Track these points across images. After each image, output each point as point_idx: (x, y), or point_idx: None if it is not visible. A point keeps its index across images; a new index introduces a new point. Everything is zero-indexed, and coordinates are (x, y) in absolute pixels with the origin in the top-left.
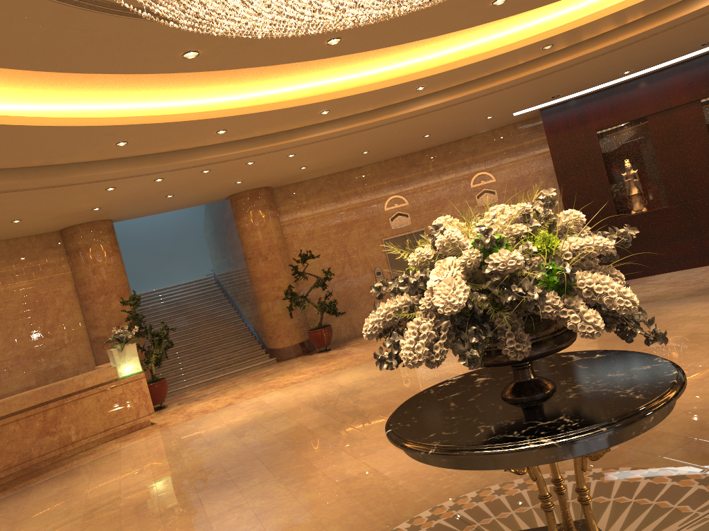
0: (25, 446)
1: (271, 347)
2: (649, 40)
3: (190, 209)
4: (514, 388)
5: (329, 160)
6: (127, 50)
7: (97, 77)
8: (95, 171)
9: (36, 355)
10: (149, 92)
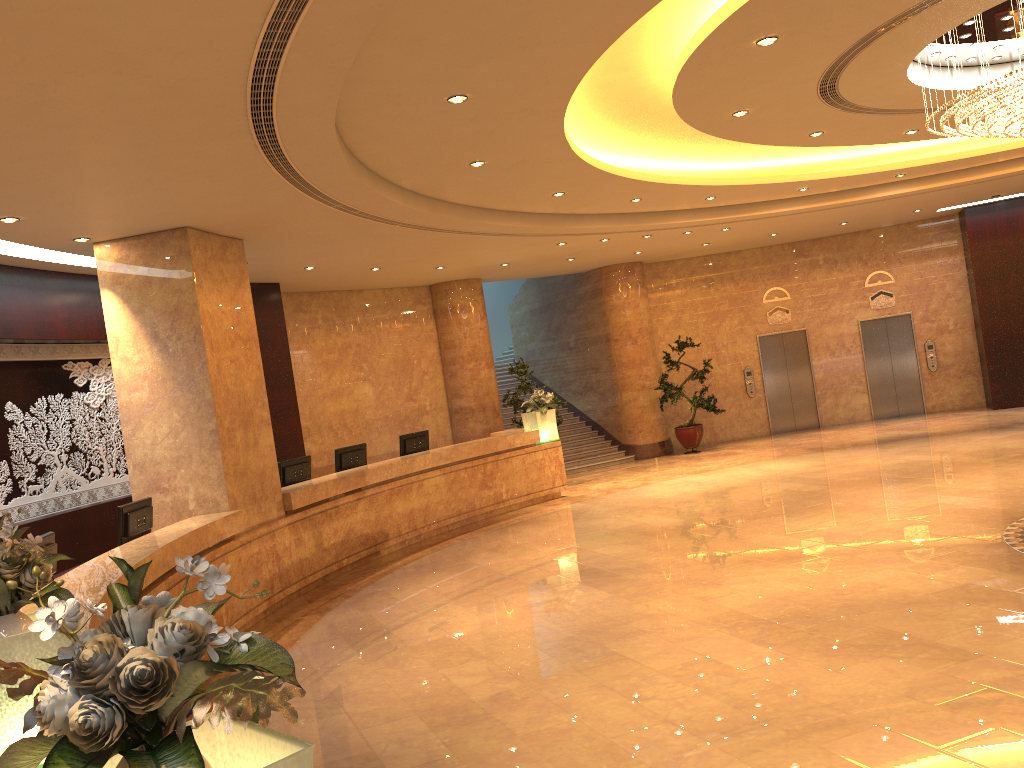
0: (470, 495)
1: (628, 443)
2: None
3: None
4: None
5: (736, 238)
6: (789, 128)
7: (684, 139)
8: (587, 224)
9: (401, 418)
10: (690, 155)
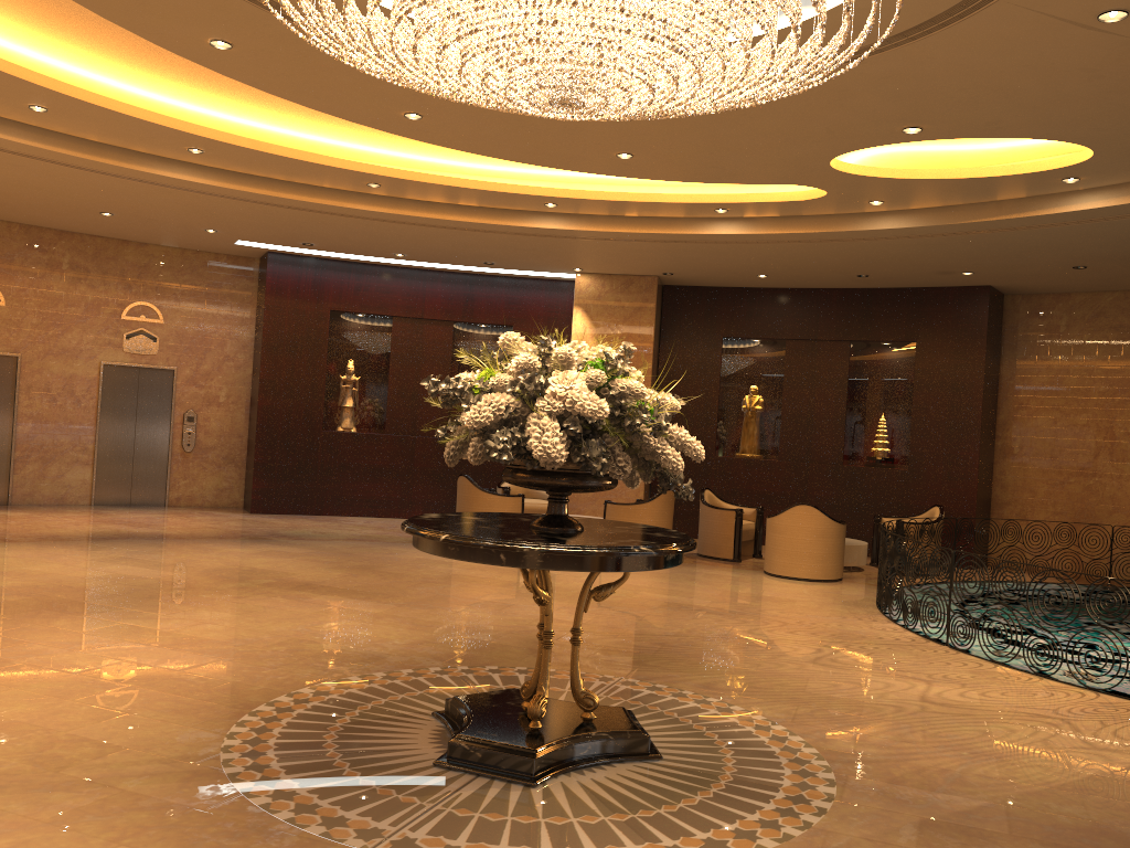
0: None
1: None
2: (462, 233)
3: None
4: (553, 519)
5: None
6: None
7: None
8: None
9: None
10: None
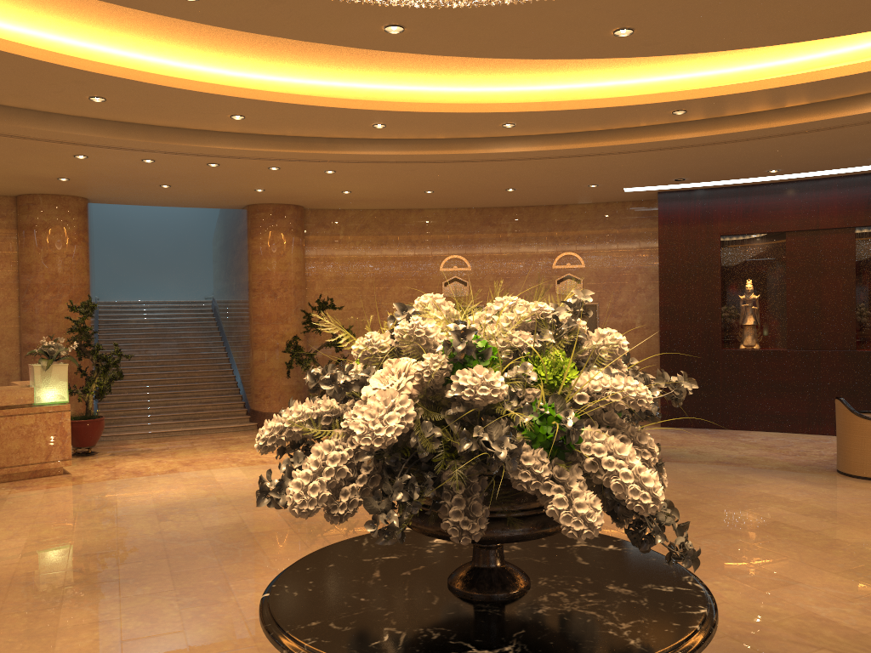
0: None
1: (254, 408)
2: (808, 136)
3: (205, 211)
4: (466, 574)
5: (381, 190)
6: None
7: None
8: (57, 127)
9: None
10: (144, 39)
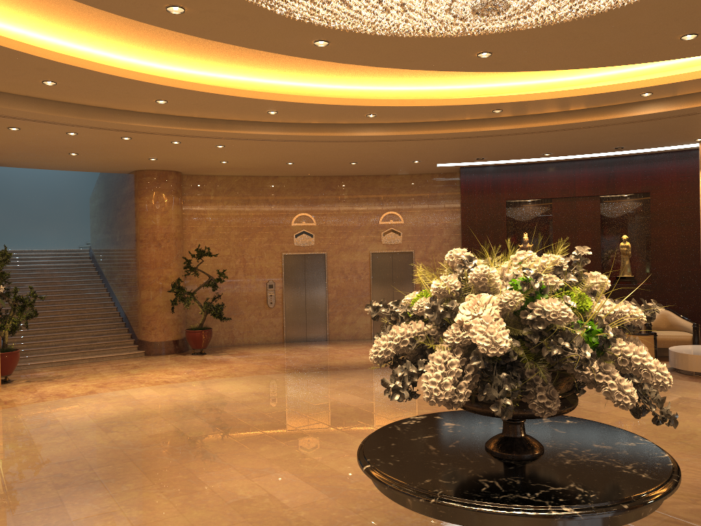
0: None
1: (141, 338)
2: (581, 131)
3: (79, 173)
4: (504, 442)
5: (252, 161)
6: None
7: (51, 2)
8: (6, 104)
9: None
10: (99, 36)
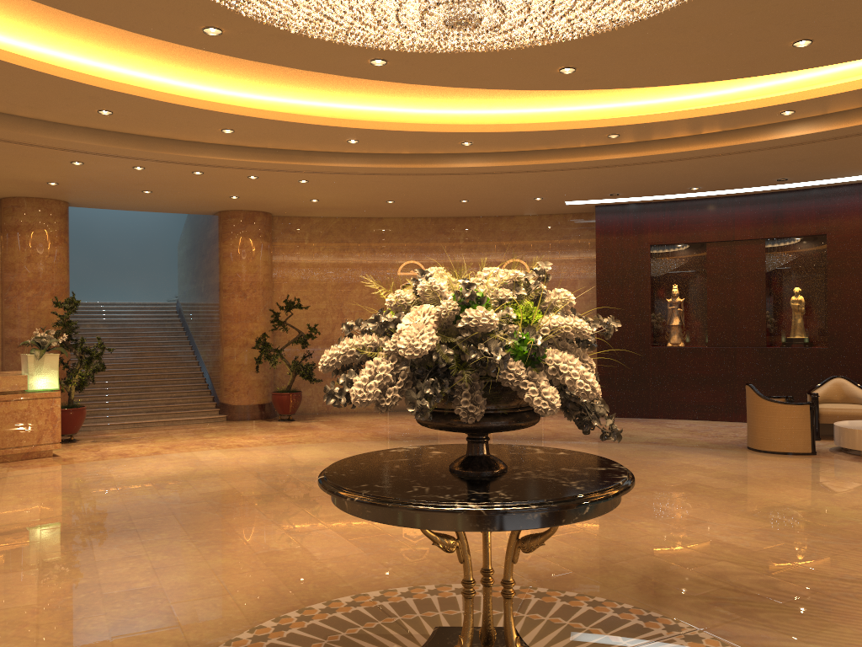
0: None
1: (223, 401)
2: (721, 158)
3: (168, 217)
4: (463, 460)
5: (346, 199)
6: (140, 6)
7: (97, 27)
8: (64, 136)
9: None
10: (153, 61)
